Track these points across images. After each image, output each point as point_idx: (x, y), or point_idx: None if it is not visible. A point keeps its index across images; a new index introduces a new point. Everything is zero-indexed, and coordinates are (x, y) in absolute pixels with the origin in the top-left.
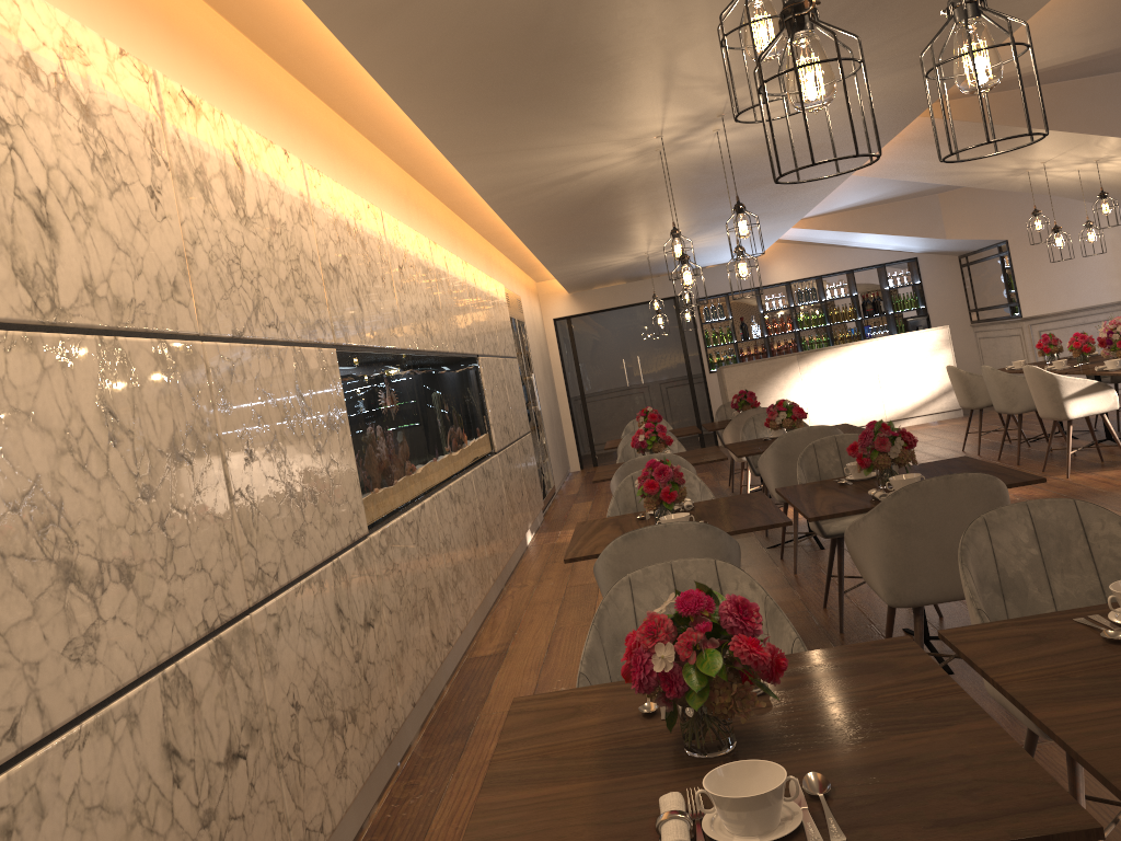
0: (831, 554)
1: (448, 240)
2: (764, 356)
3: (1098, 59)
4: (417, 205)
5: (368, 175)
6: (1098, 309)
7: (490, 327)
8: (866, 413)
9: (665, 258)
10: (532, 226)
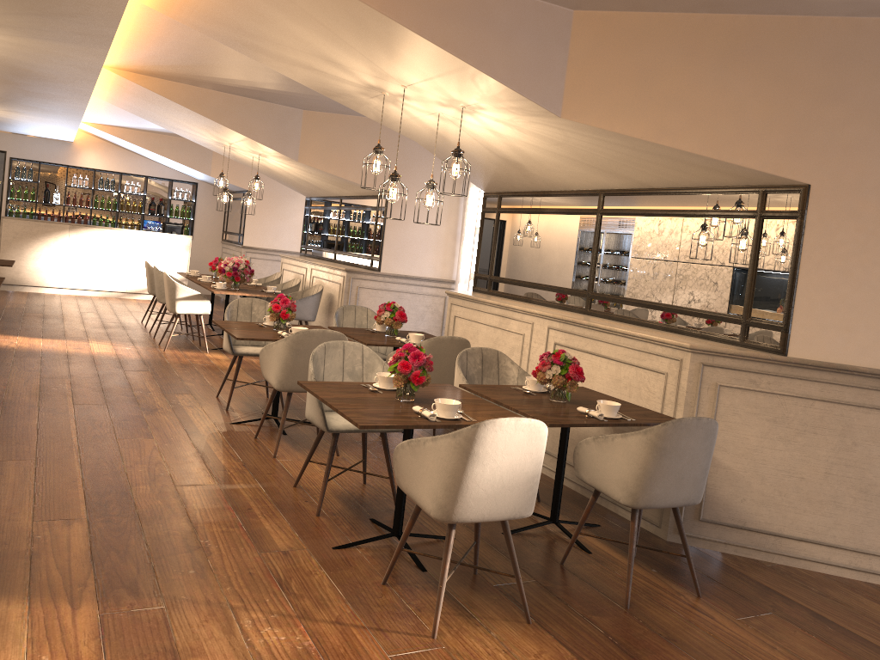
0: None
1: None
2: (58, 220)
3: (248, 89)
4: None
5: None
6: (289, 253)
7: None
8: (113, 282)
9: None
10: None
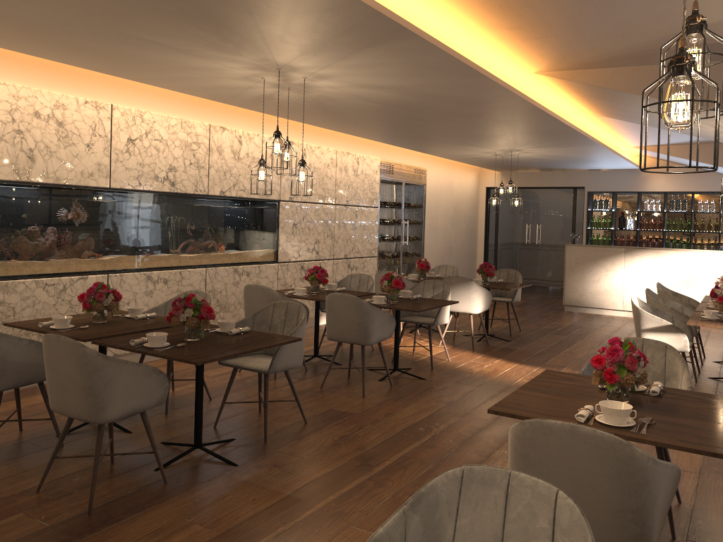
0: (258, 378)
1: (264, 126)
2: (632, 244)
3: None
4: (207, 103)
5: (109, 84)
6: None
7: (323, 185)
8: None
9: (529, 159)
10: (322, 124)
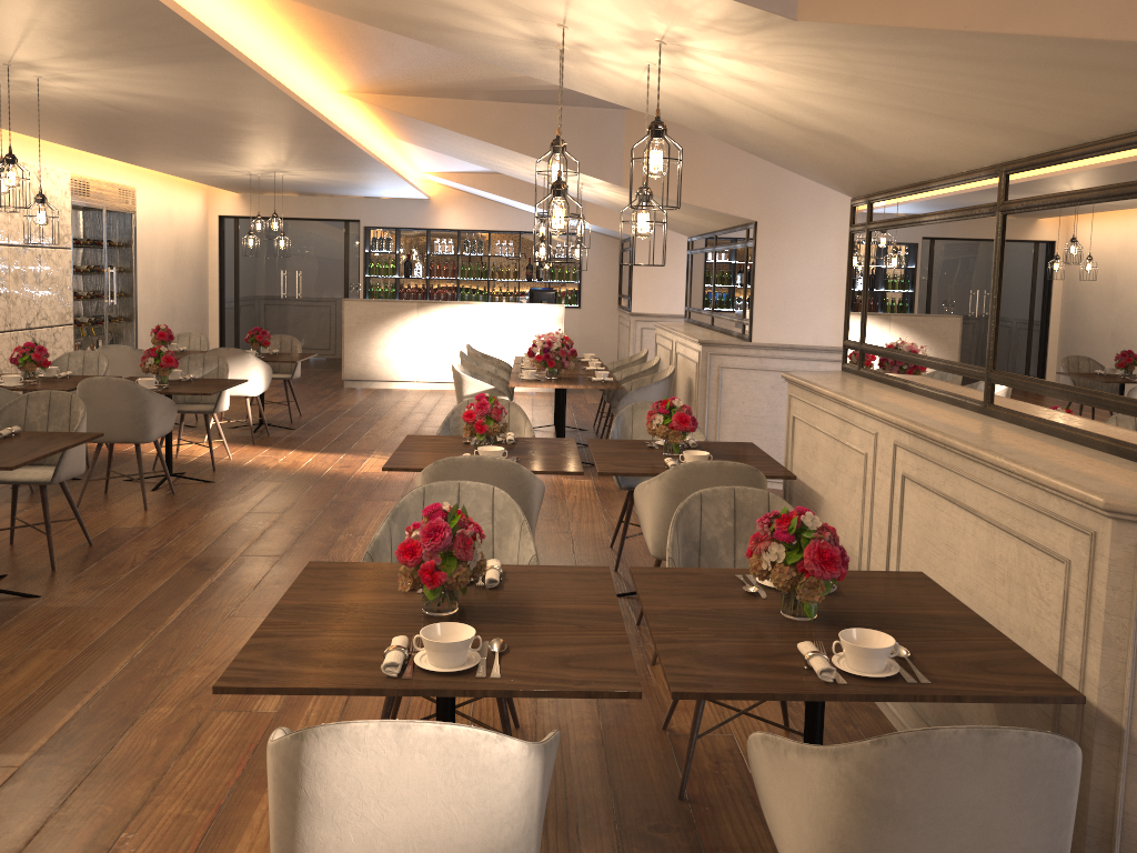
0: (12, 497)
1: None
2: (421, 297)
3: (525, 91)
4: None
5: None
6: None
7: None
8: None
9: (294, 181)
10: (2, 123)
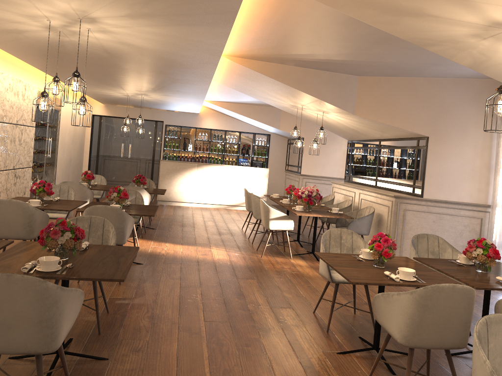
0: None
1: None
2: (190, 160)
3: (322, 62)
4: None
5: None
6: (331, 179)
7: (3, 106)
8: (222, 199)
9: (143, 100)
10: (26, 57)
